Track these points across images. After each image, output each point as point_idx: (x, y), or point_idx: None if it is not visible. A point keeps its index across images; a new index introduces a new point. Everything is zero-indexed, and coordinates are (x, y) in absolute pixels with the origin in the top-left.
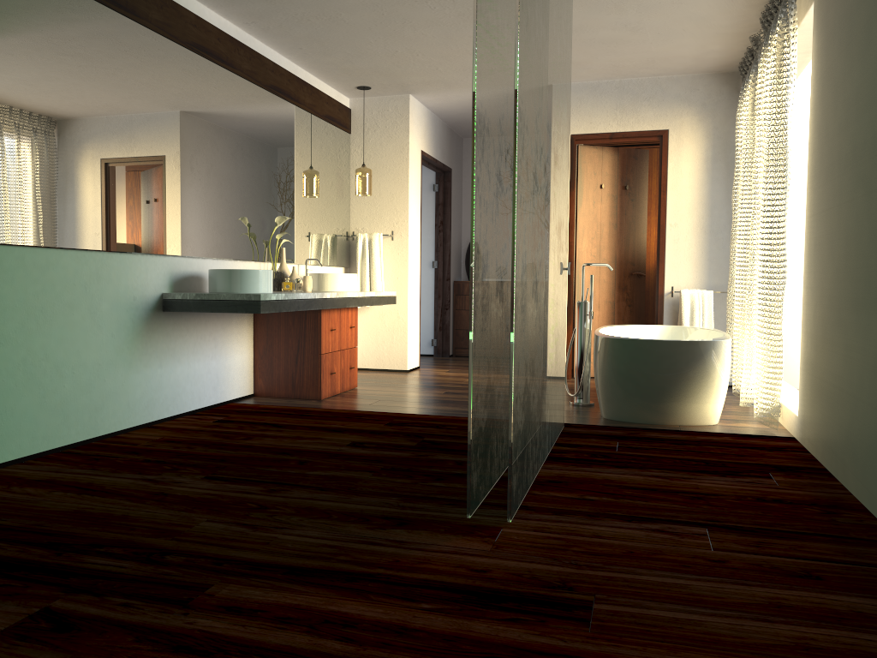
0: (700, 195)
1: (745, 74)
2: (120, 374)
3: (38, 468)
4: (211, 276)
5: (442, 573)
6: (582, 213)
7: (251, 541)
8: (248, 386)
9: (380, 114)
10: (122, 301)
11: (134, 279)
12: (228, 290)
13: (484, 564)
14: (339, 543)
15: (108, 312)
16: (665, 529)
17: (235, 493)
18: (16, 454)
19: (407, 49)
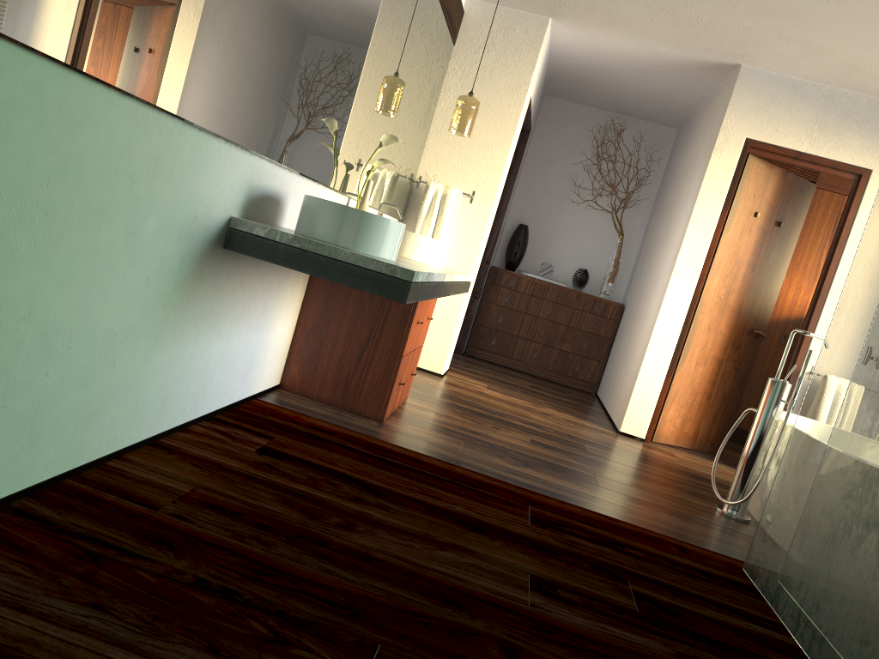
0: None
1: None
2: (139, 353)
3: None
4: (314, 209)
5: None
6: (726, 242)
7: None
8: (277, 374)
9: (502, 32)
10: (177, 219)
11: (204, 184)
12: (339, 242)
13: None
14: None
15: (153, 236)
16: None
17: None
18: None
19: None
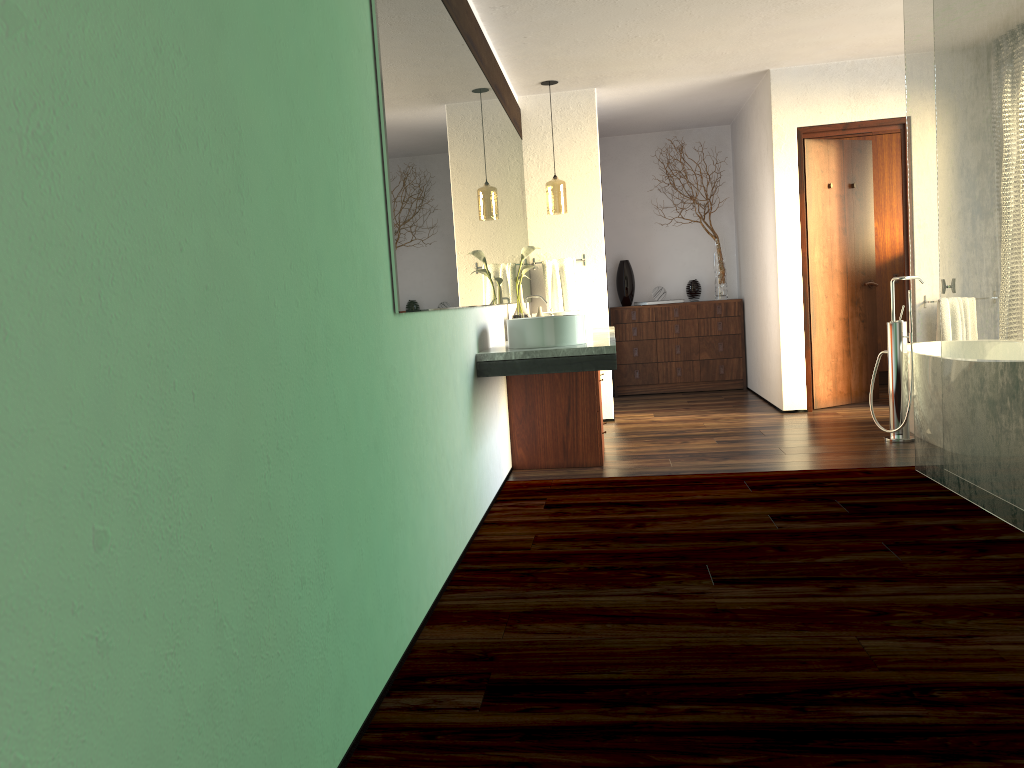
0: None
1: None
2: (468, 462)
3: (484, 595)
4: (522, 327)
5: None
6: (812, 219)
7: (979, 659)
8: (509, 459)
9: (559, 114)
10: (463, 369)
11: (465, 340)
12: (549, 344)
13: None
14: None
15: (459, 385)
16: None
17: (801, 597)
18: (441, 581)
19: (651, 33)
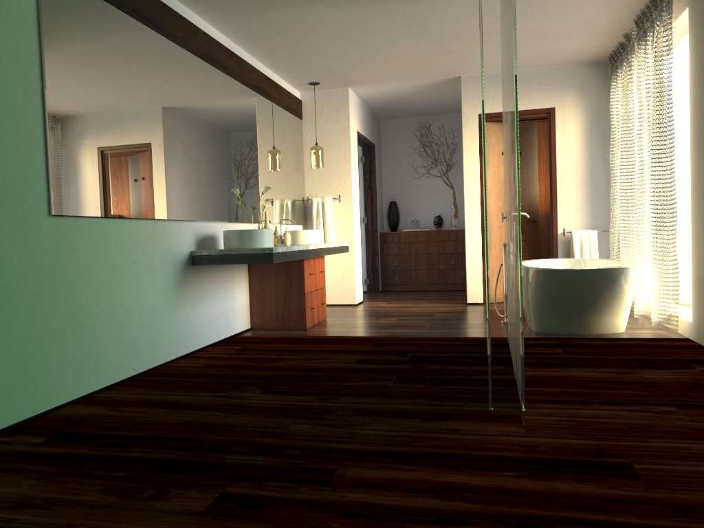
0: (582, 157)
1: (615, 63)
2: (167, 316)
3: (126, 392)
4: (227, 235)
5: (503, 450)
6: (490, 175)
7: (340, 436)
8: (247, 322)
9: (325, 103)
10: (166, 258)
11: (173, 241)
12: (242, 246)
13: (529, 441)
14: (408, 433)
15: (158, 267)
16: (643, 409)
17: (297, 402)
18: (106, 382)
19: (357, 52)
